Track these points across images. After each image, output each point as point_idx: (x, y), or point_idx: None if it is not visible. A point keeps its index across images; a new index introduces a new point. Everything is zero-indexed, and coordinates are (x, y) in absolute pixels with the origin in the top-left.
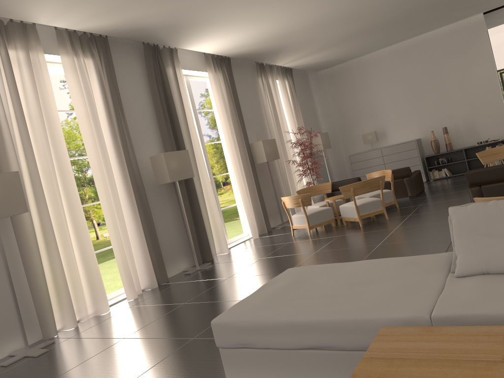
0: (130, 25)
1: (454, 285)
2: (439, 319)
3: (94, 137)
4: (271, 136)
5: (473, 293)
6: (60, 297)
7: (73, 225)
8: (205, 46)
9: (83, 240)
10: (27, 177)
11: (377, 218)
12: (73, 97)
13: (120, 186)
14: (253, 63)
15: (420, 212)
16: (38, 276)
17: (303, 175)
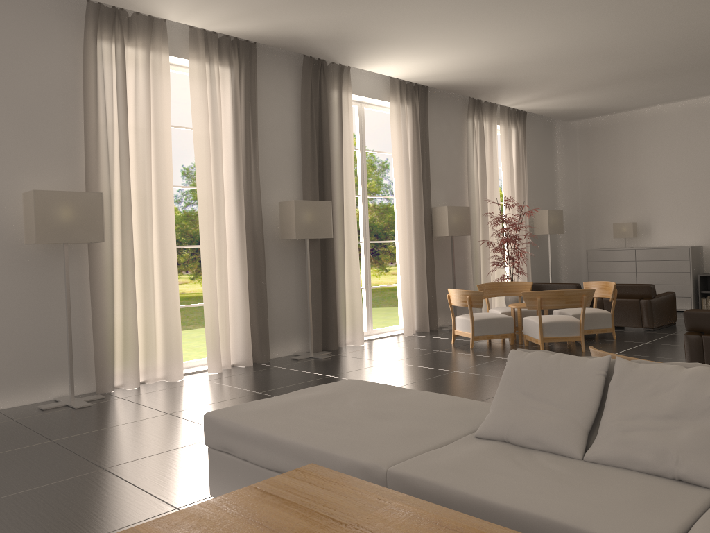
0: (280, 32)
1: (459, 445)
2: (393, 475)
3: (210, 166)
4: (469, 201)
5: (457, 458)
6: (125, 348)
7: (161, 267)
8: (388, 68)
9: (168, 288)
10: (118, 201)
11: (572, 347)
12: (194, 113)
13: (232, 232)
14: (466, 98)
15: (633, 353)
16: (104, 319)
17: (498, 264)
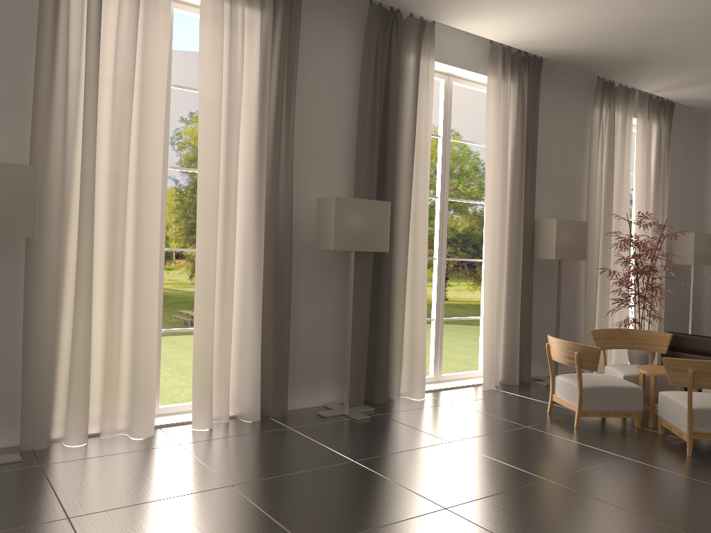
0: None
1: None
2: None
3: (218, 142)
4: (587, 215)
5: None
6: (69, 388)
7: (134, 277)
8: (487, 25)
9: (140, 307)
10: (80, 181)
11: None
12: (202, 68)
13: (247, 235)
14: (594, 79)
15: None
16: (40, 345)
17: (622, 303)
